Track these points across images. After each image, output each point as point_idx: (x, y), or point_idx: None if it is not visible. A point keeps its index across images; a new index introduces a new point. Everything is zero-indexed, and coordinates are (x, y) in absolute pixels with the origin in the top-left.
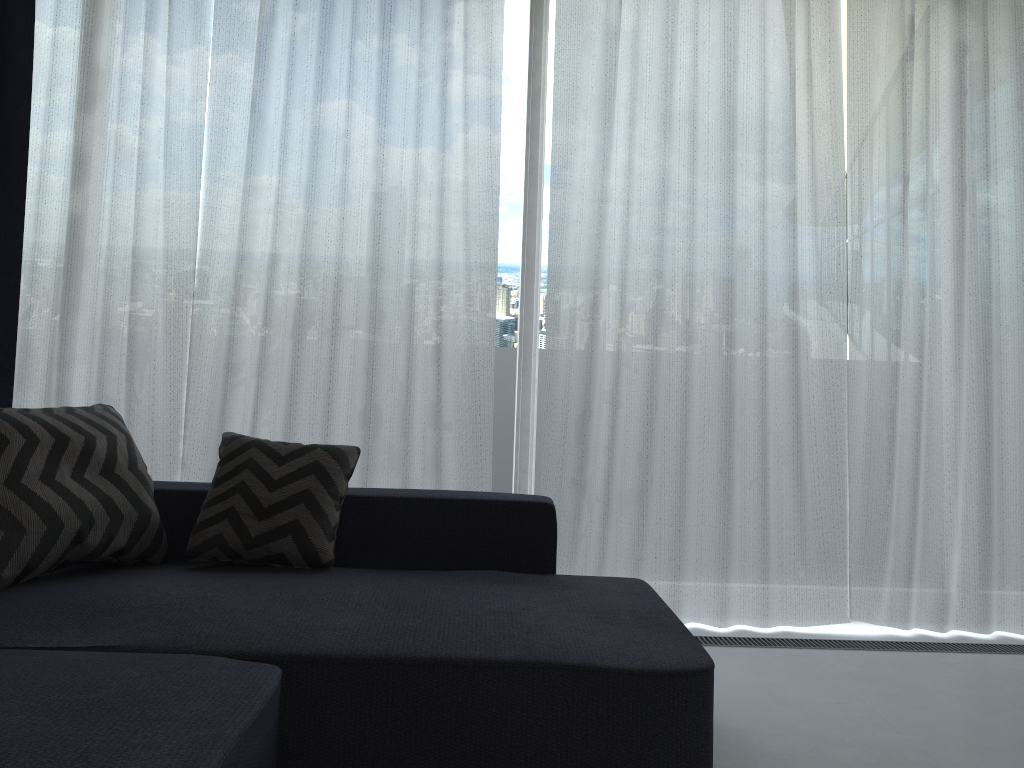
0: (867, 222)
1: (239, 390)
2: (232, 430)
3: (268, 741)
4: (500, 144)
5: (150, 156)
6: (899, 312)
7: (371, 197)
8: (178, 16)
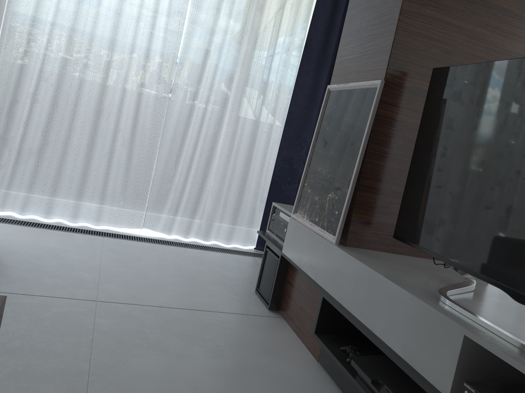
0: (194, 35)
1: None
2: None
3: None
4: None
5: None
6: (198, 84)
7: None
8: None
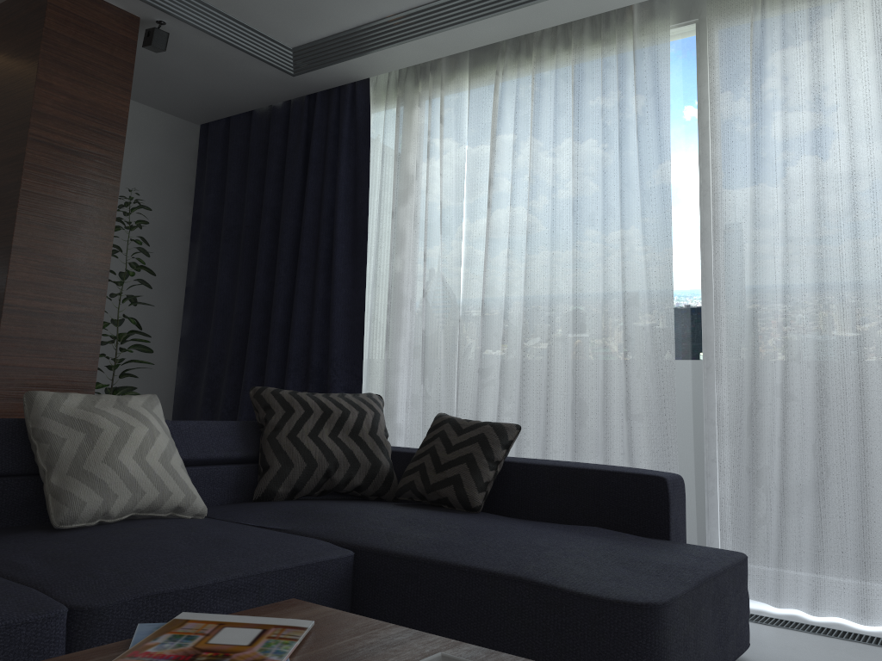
0: None
1: (489, 388)
2: (485, 418)
3: (315, 591)
4: (670, 176)
5: (432, 227)
6: None
7: (571, 235)
8: (447, 129)
